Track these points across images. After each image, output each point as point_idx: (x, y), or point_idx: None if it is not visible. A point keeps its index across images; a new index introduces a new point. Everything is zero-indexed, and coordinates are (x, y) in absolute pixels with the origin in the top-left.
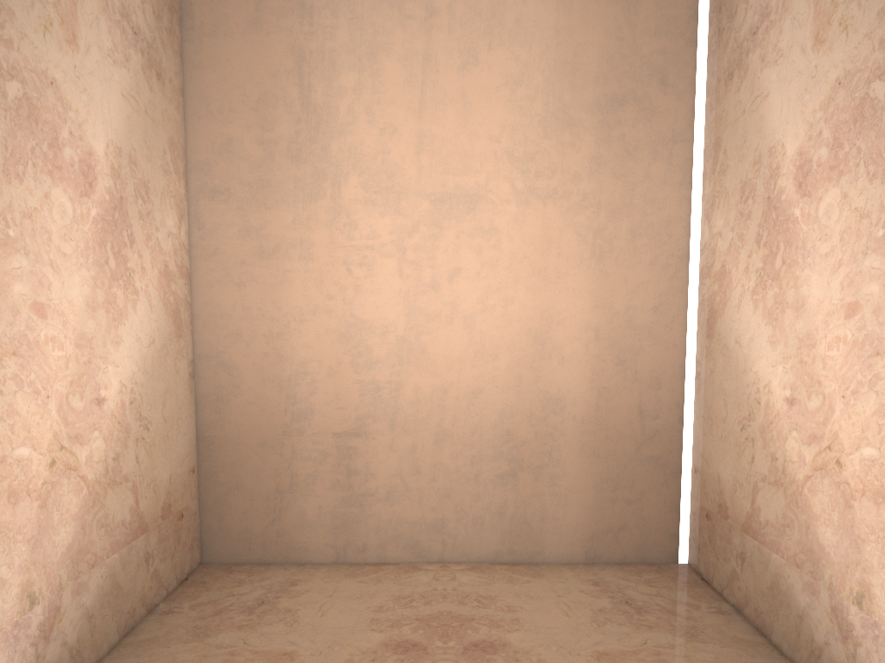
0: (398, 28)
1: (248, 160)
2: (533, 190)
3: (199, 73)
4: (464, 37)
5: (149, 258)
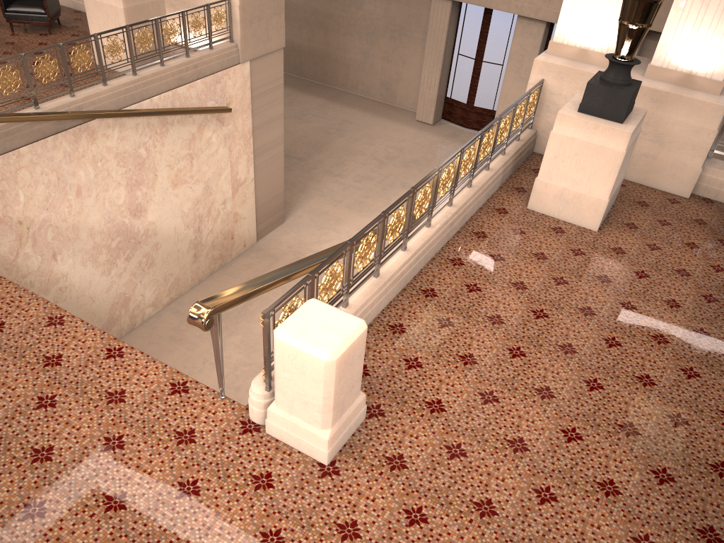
0: None
1: None
2: None
3: (212, 281)
4: None
5: (126, 279)
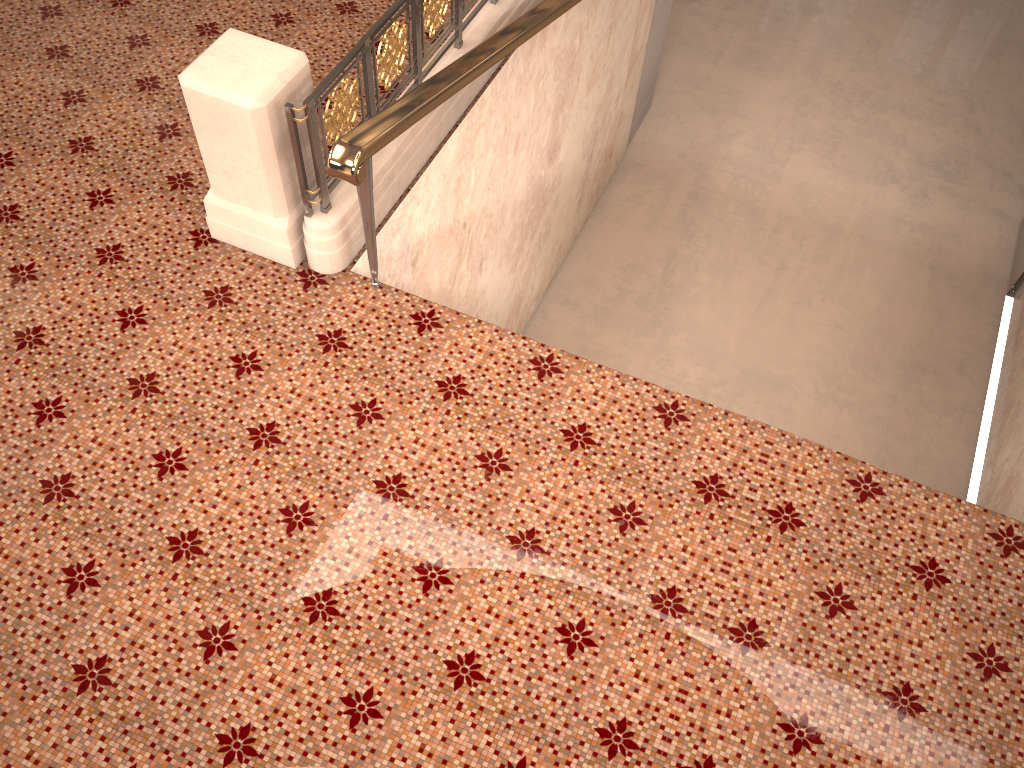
0: (754, 266)
1: (603, 293)
2: (833, 397)
3: (592, 236)
4: (803, 288)
5: (525, 269)
